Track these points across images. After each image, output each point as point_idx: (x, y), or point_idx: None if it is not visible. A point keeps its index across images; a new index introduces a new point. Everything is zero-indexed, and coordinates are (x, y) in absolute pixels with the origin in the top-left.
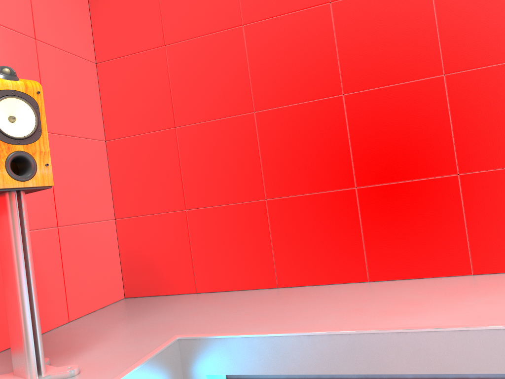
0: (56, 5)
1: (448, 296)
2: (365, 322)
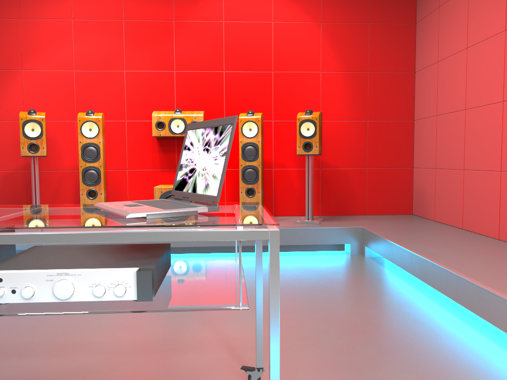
0: (387, 47)
1: (475, 250)
2: (406, 242)
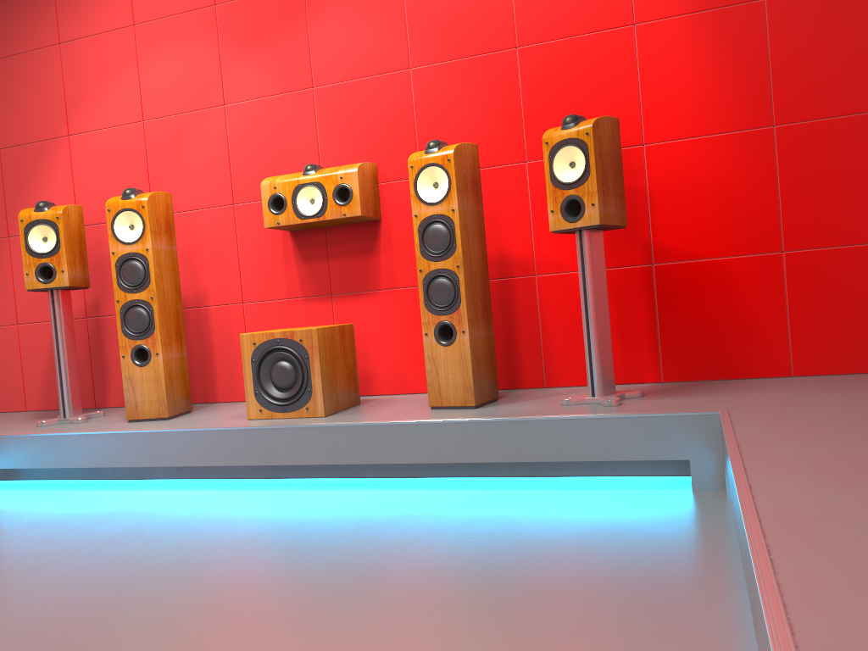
0: None
1: None
2: (781, 465)
